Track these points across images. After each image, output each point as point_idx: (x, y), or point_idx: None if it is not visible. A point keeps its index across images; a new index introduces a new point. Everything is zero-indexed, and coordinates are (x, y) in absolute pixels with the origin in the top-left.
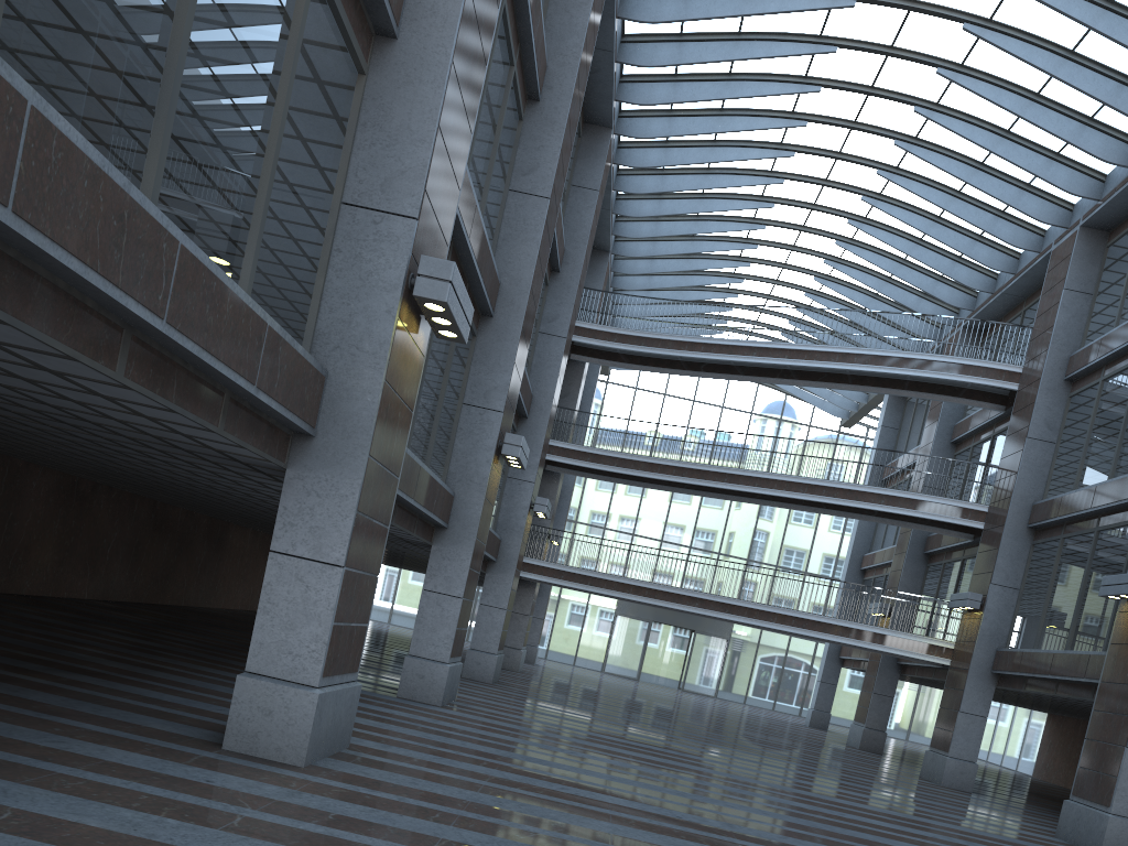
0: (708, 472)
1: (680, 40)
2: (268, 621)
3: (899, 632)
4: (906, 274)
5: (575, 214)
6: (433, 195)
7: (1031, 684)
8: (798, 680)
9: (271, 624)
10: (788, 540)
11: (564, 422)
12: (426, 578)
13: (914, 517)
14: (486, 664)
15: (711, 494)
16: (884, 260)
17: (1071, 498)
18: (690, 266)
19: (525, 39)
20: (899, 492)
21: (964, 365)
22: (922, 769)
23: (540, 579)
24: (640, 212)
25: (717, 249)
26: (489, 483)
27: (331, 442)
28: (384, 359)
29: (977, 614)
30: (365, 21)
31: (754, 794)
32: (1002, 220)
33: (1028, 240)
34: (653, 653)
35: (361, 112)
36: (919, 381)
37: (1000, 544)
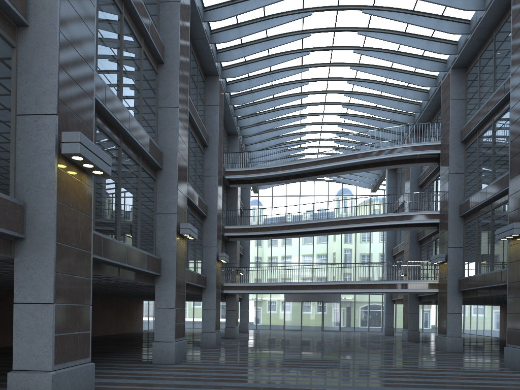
0: (303, 224)
1: (238, 26)
2: (19, 341)
3: (410, 281)
4: (378, 113)
5: (210, 118)
6: (68, 102)
7: (478, 292)
8: (377, 314)
9: (21, 341)
10: (358, 250)
11: (233, 217)
12: (155, 302)
13: (406, 224)
14: (211, 338)
15: (307, 235)
16: (366, 109)
17: (476, 197)
18: (278, 133)
19: (144, 33)
20: (394, 214)
21: (412, 147)
22: (436, 345)
23: (235, 292)
24: (246, 112)
25: (288, 122)
26: (177, 249)
27: (34, 239)
28: (53, 190)
29: (445, 263)
30: (6, 19)
31: (332, 377)
32: (415, 76)
33: (429, 82)
34: (306, 316)
35: (18, 67)
36: (393, 160)
37: (448, 227)
